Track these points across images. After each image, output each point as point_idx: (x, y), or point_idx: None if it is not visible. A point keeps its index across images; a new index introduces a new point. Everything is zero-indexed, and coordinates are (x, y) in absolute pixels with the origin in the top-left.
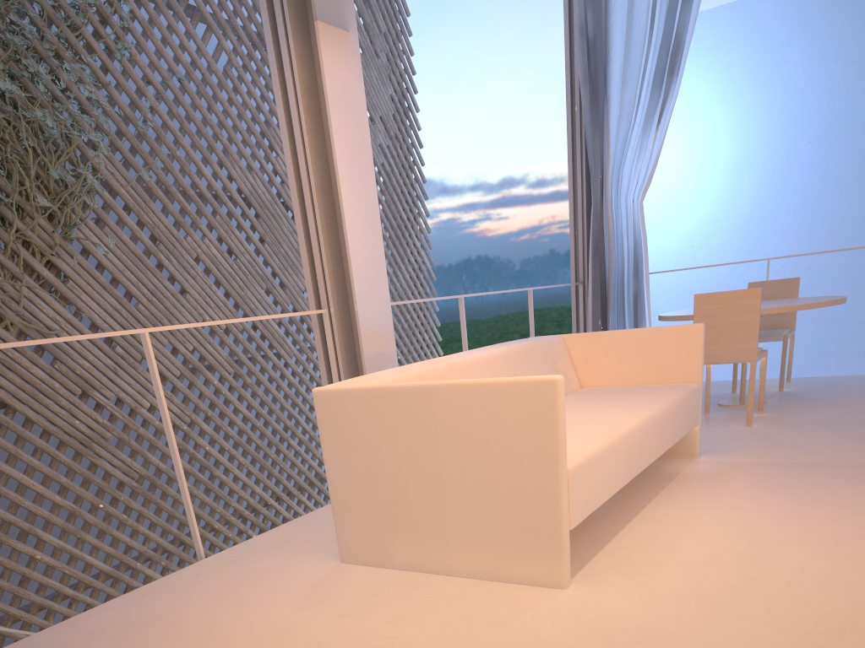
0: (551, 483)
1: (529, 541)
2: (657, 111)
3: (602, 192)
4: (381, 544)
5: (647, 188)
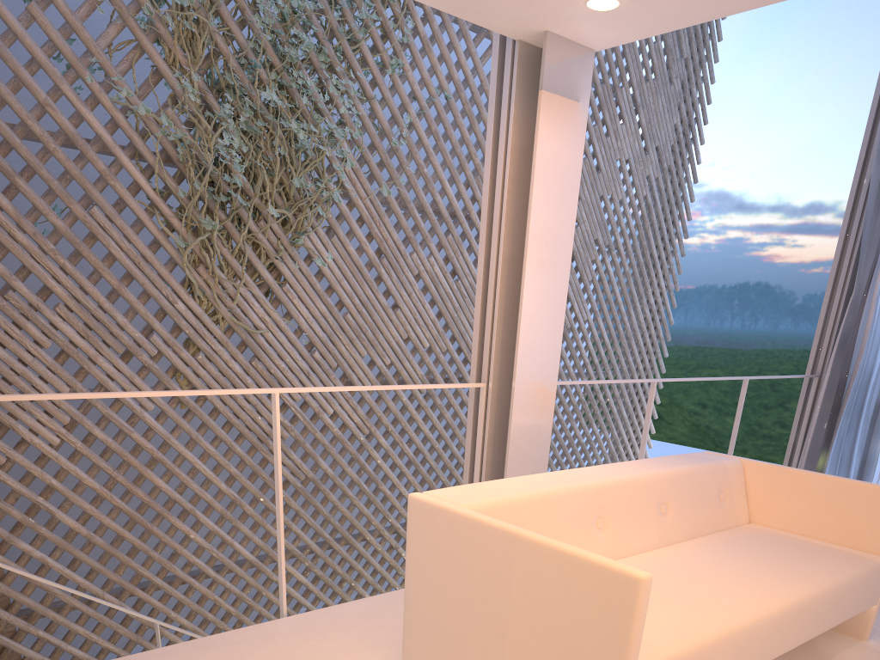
0: None
1: None
2: None
3: (870, 281)
4: None
5: None
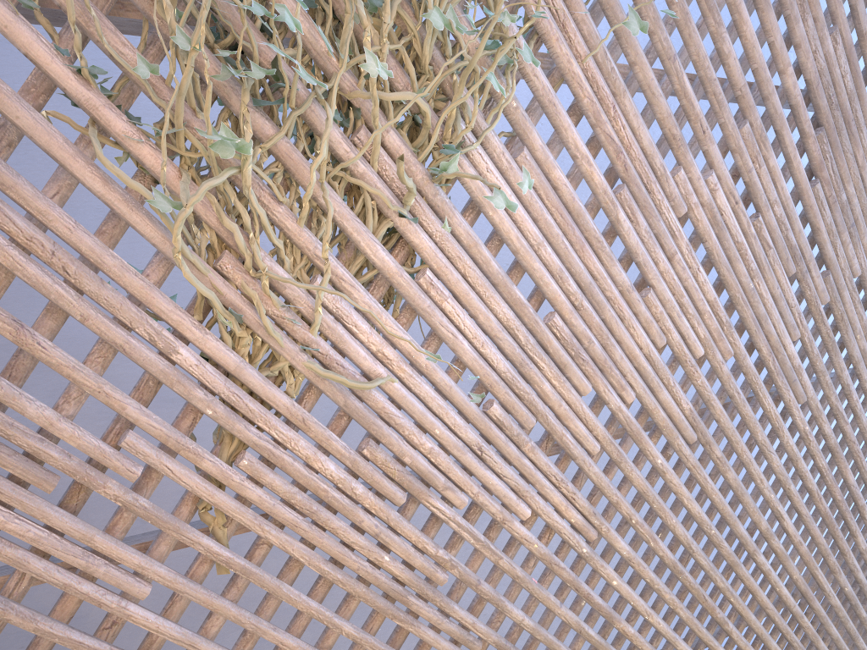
0: None
1: None
2: None
3: None
4: None
5: None
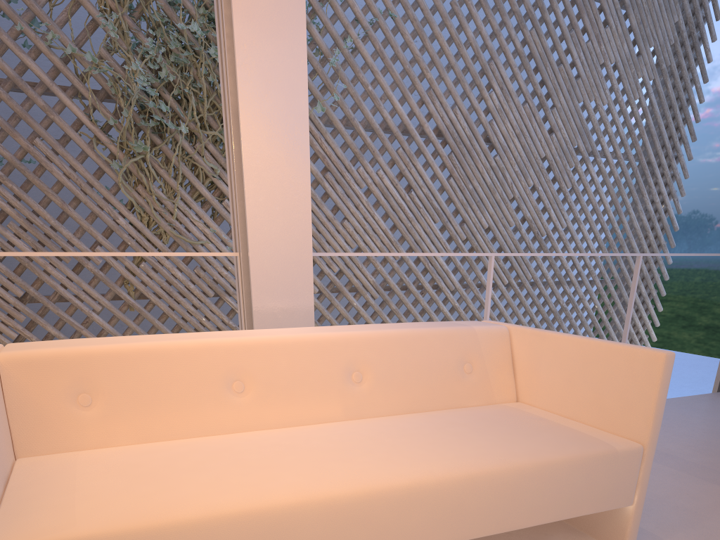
0: None
1: None
2: None
3: None
4: None
5: None
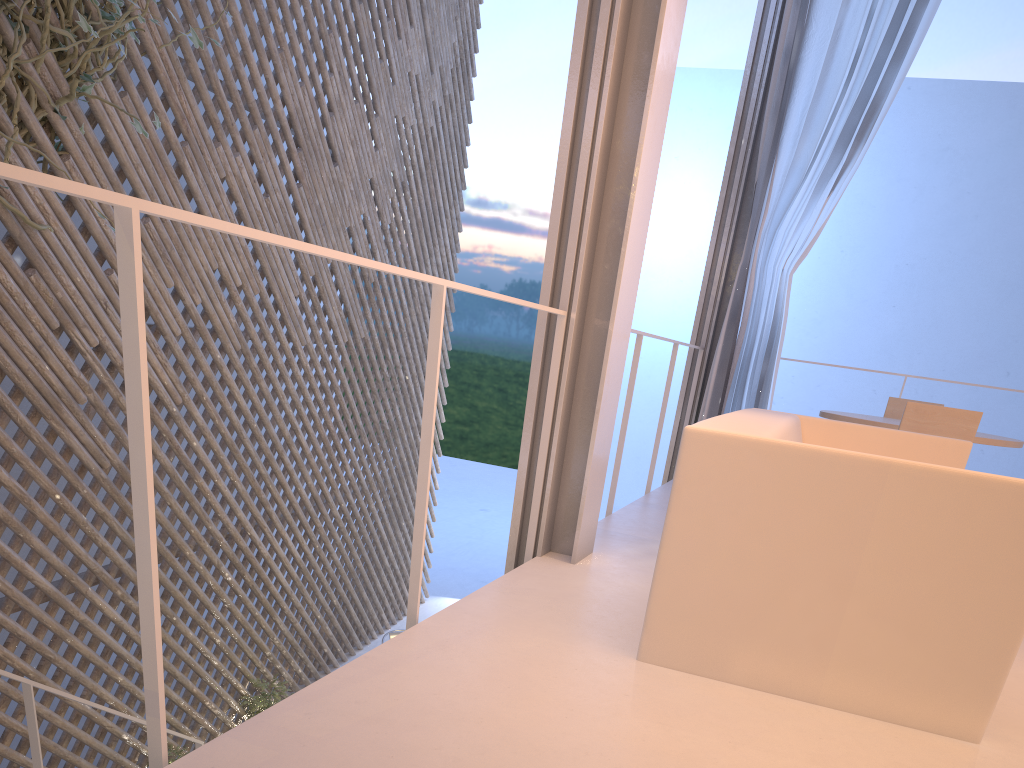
0: (1016, 616)
1: (952, 679)
2: (832, 176)
3: (751, 250)
4: (716, 647)
5: (801, 260)
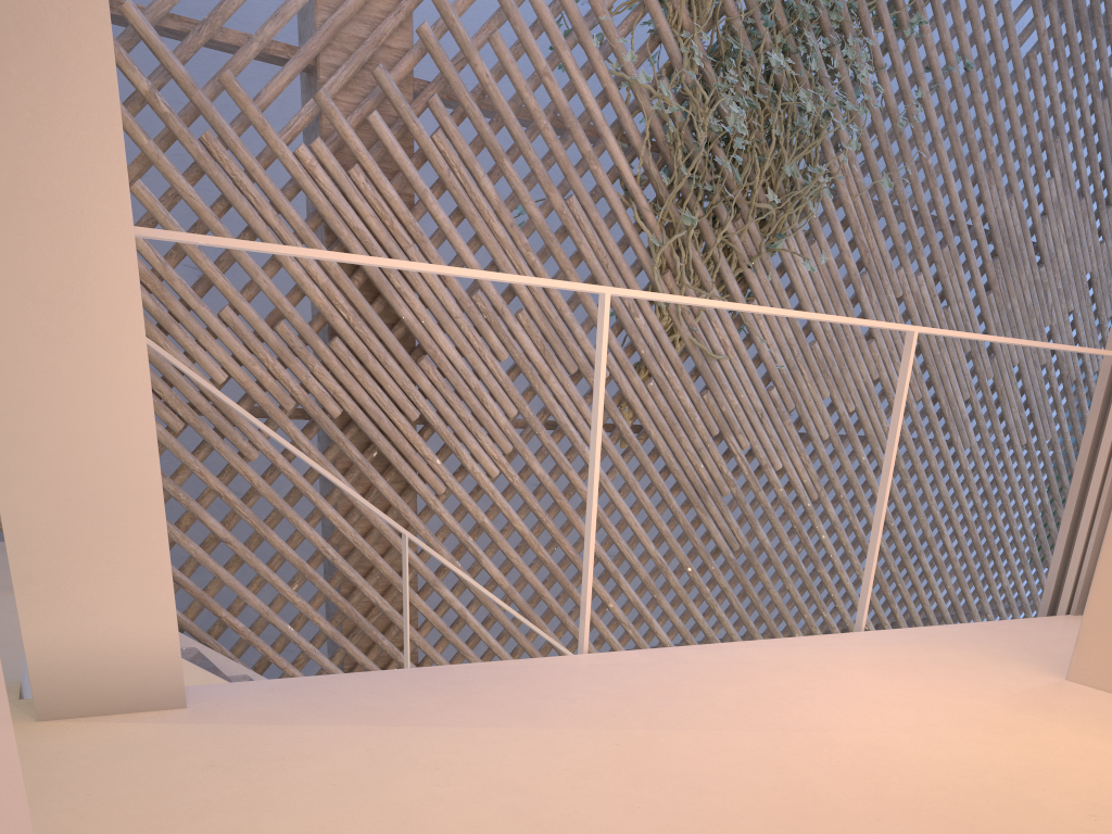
0: None
1: None
2: None
3: None
4: None
5: None
